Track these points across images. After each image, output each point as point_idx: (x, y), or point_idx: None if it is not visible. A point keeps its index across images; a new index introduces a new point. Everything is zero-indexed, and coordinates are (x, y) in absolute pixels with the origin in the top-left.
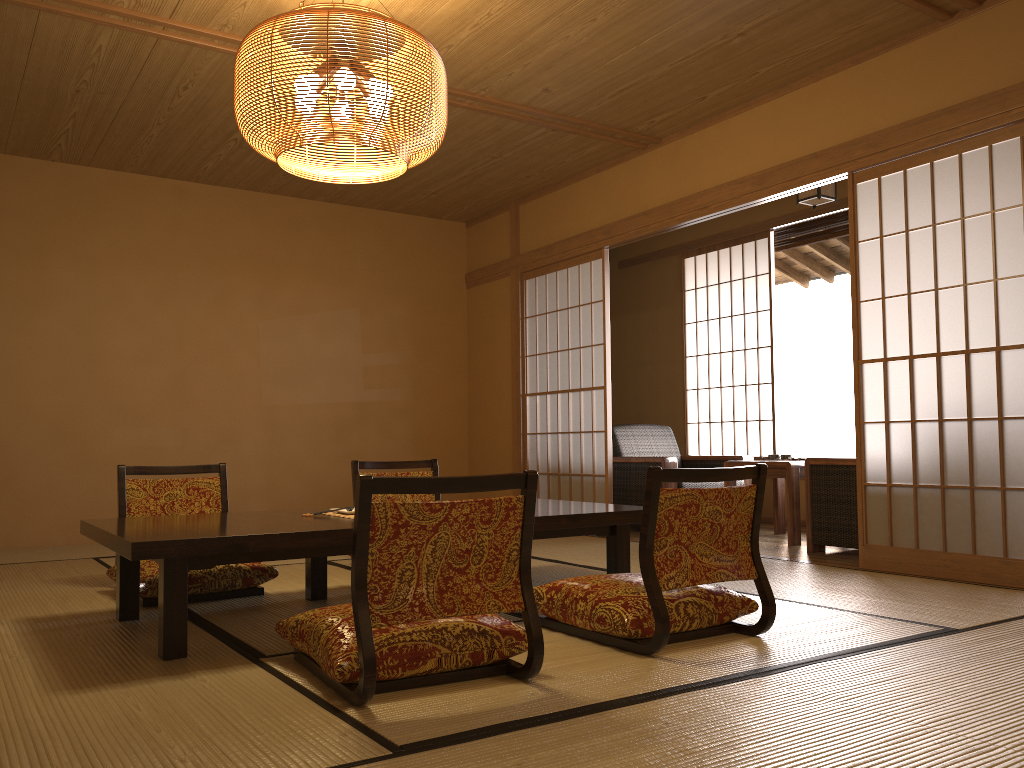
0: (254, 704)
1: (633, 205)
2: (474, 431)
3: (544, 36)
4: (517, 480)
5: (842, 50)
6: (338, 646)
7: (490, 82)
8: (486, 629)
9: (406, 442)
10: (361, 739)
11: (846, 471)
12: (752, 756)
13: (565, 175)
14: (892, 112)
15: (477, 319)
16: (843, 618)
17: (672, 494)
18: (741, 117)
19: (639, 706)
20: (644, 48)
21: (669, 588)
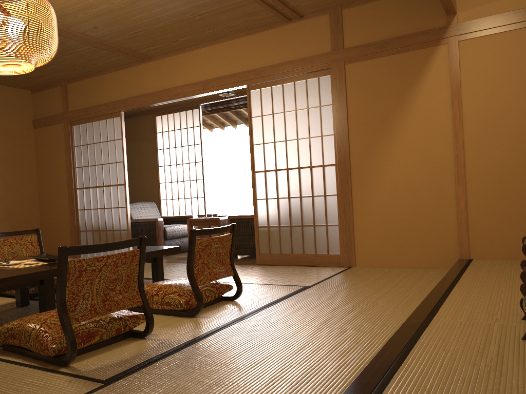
0: (1, 377)
1: (137, 90)
2: (43, 209)
3: (100, 0)
4: (137, 241)
5: (243, 28)
6: (46, 337)
7: (63, 19)
8: (121, 316)
9: (1, 218)
10: (81, 381)
11: (247, 221)
12: (265, 351)
13: (97, 70)
14: (265, 60)
15: (42, 146)
16: (264, 287)
17: (200, 241)
18: (194, 52)
19: (205, 340)
20: (152, 14)
21: (201, 284)
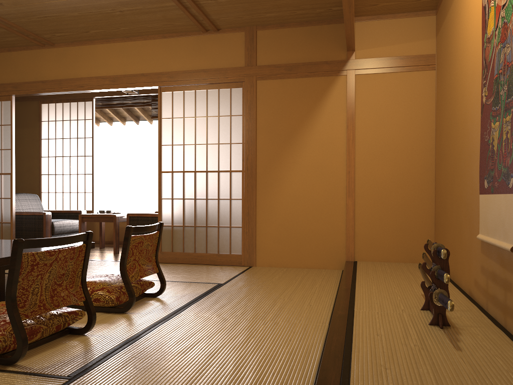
0: None
1: (34, 75)
2: None
3: None
4: (84, 236)
5: (160, 30)
6: None
7: None
8: (61, 313)
9: None
10: (41, 378)
11: (147, 219)
12: (215, 342)
13: None
14: (180, 64)
15: None
16: (179, 285)
17: (134, 238)
18: (104, 46)
19: (151, 334)
20: (70, 2)
21: (133, 281)
